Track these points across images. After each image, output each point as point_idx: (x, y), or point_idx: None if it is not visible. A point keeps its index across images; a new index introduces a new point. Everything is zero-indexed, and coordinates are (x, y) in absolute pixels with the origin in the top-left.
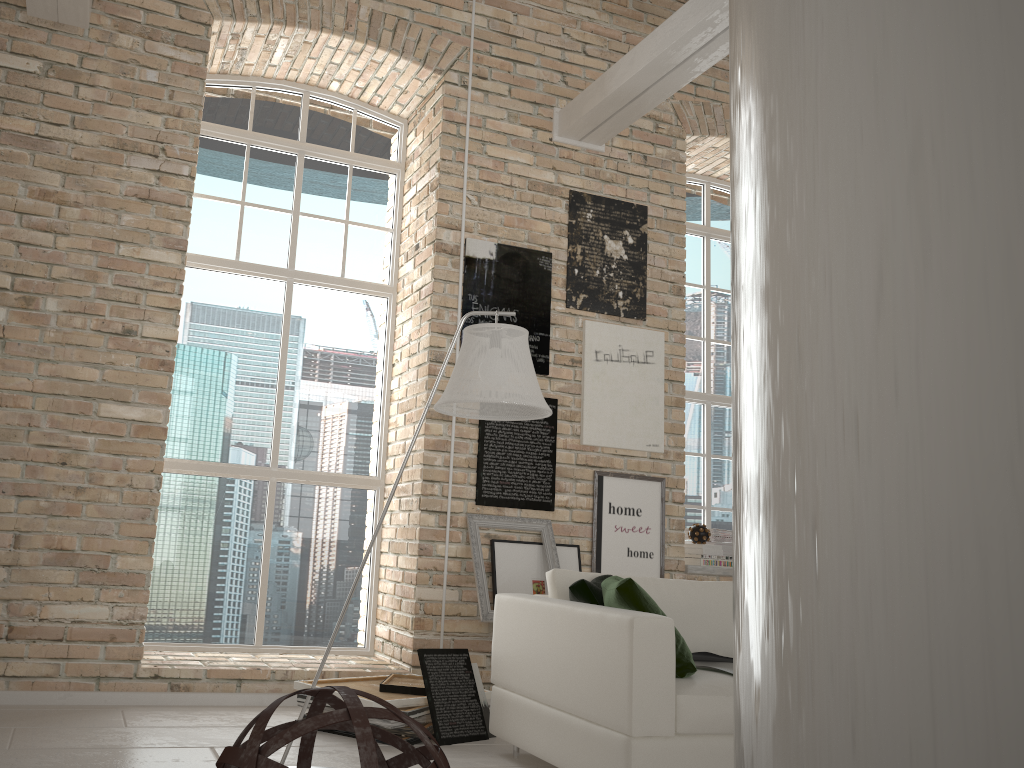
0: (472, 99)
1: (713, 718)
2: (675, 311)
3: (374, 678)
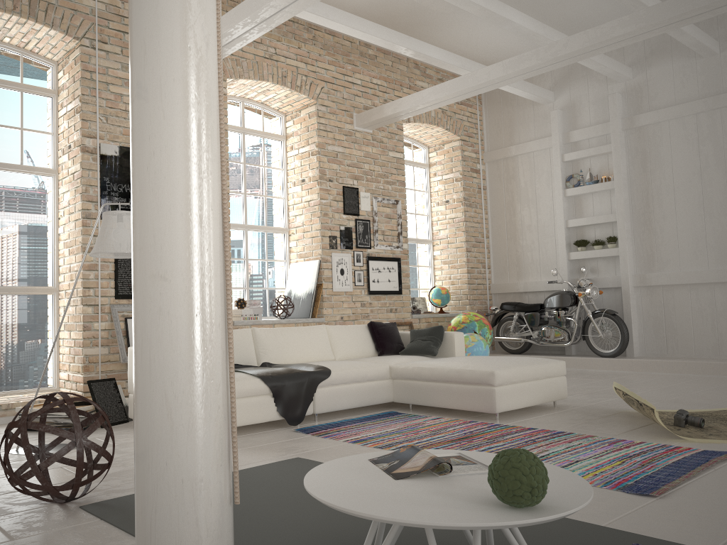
0: (99, 56)
1: None
2: None
3: None
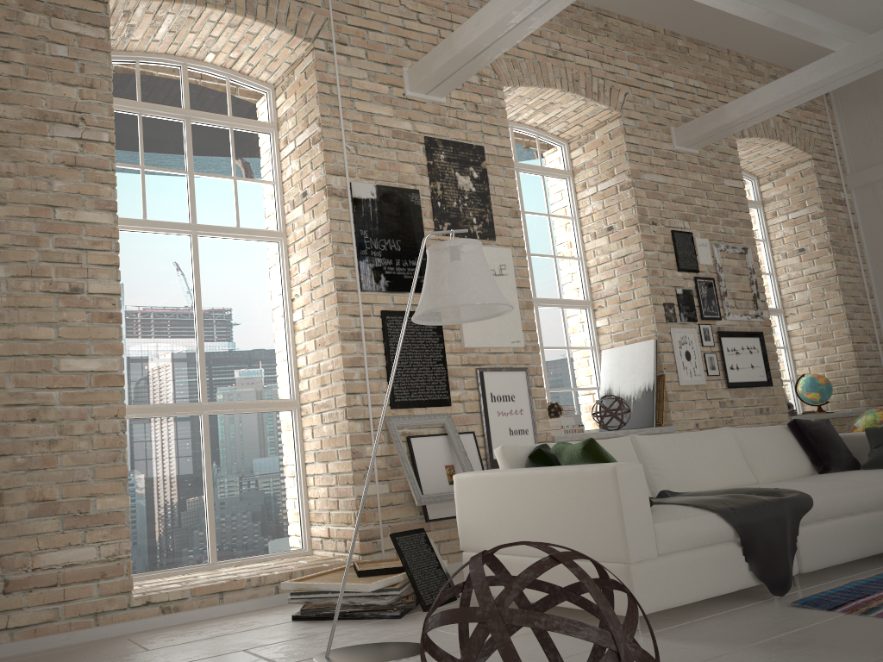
0: (338, 62)
1: (681, 538)
2: (515, 230)
3: (340, 569)
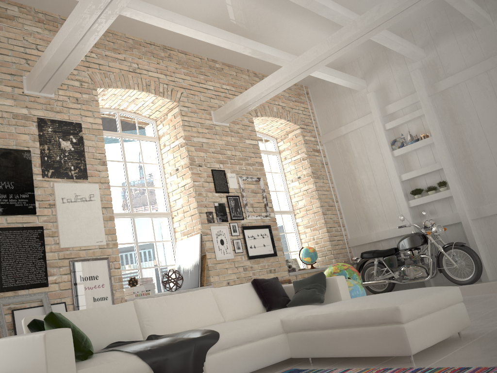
0: None
1: None
2: (103, 173)
3: None
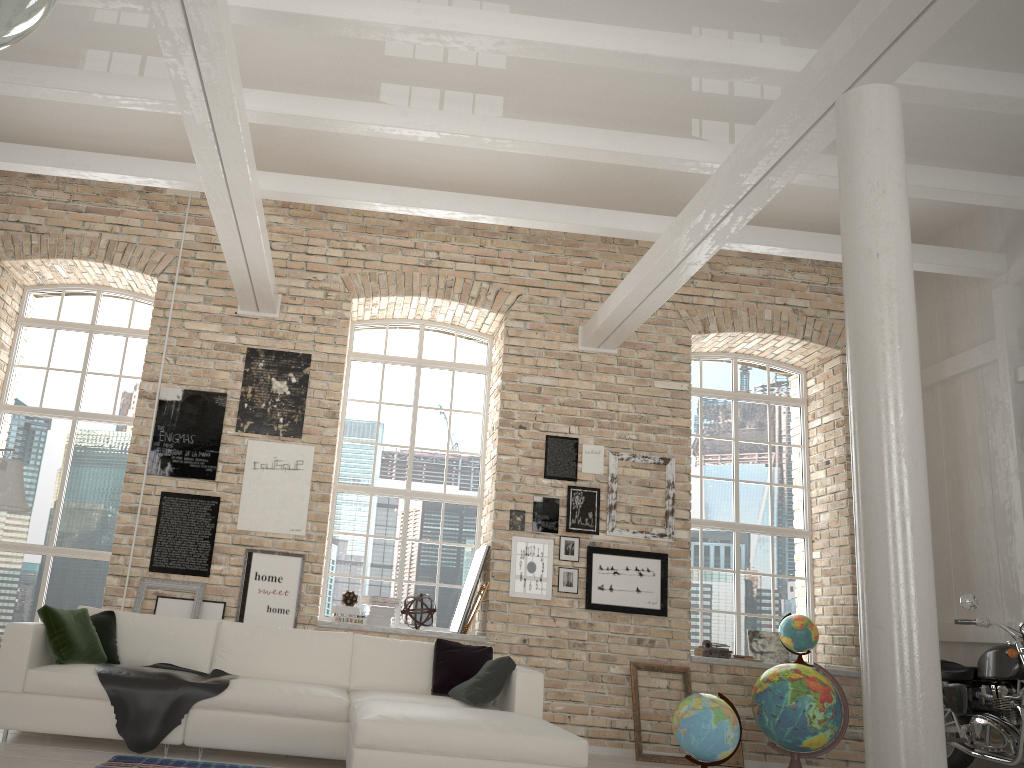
0: (177, 291)
1: (47, 684)
2: (328, 430)
3: None
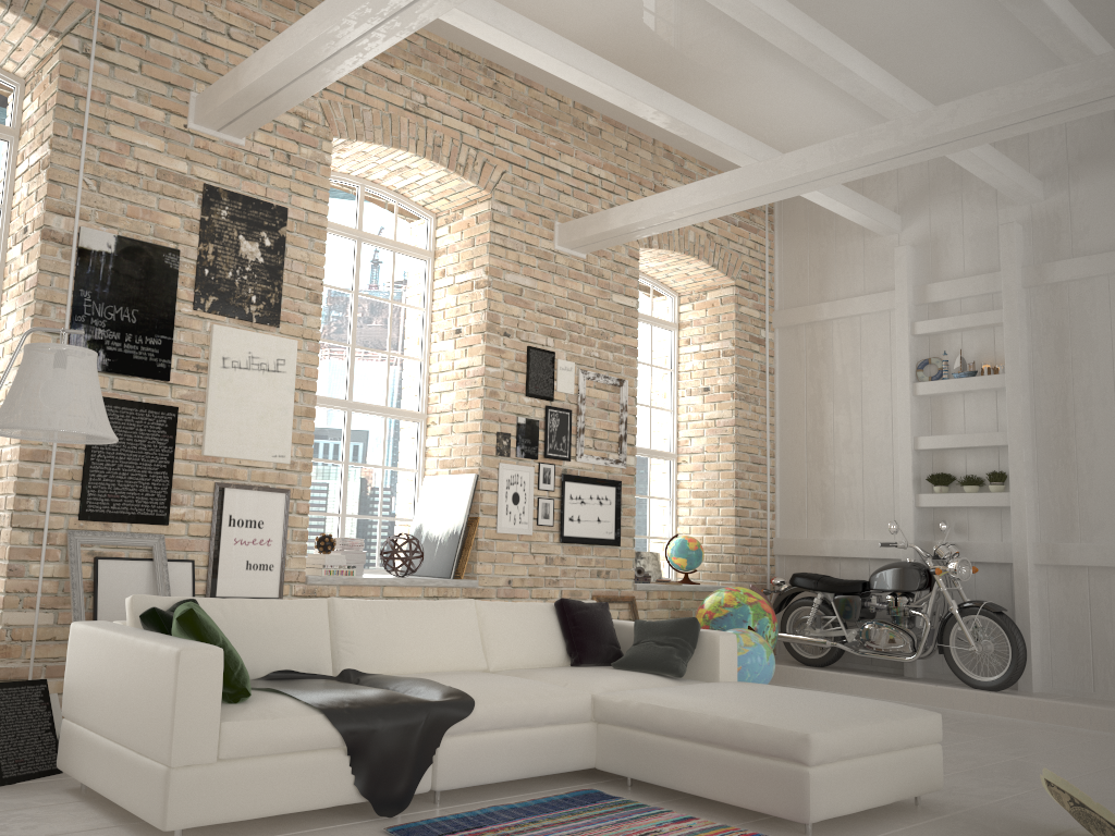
0: (95, 70)
1: (257, 741)
2: (311, 319)
3: None
